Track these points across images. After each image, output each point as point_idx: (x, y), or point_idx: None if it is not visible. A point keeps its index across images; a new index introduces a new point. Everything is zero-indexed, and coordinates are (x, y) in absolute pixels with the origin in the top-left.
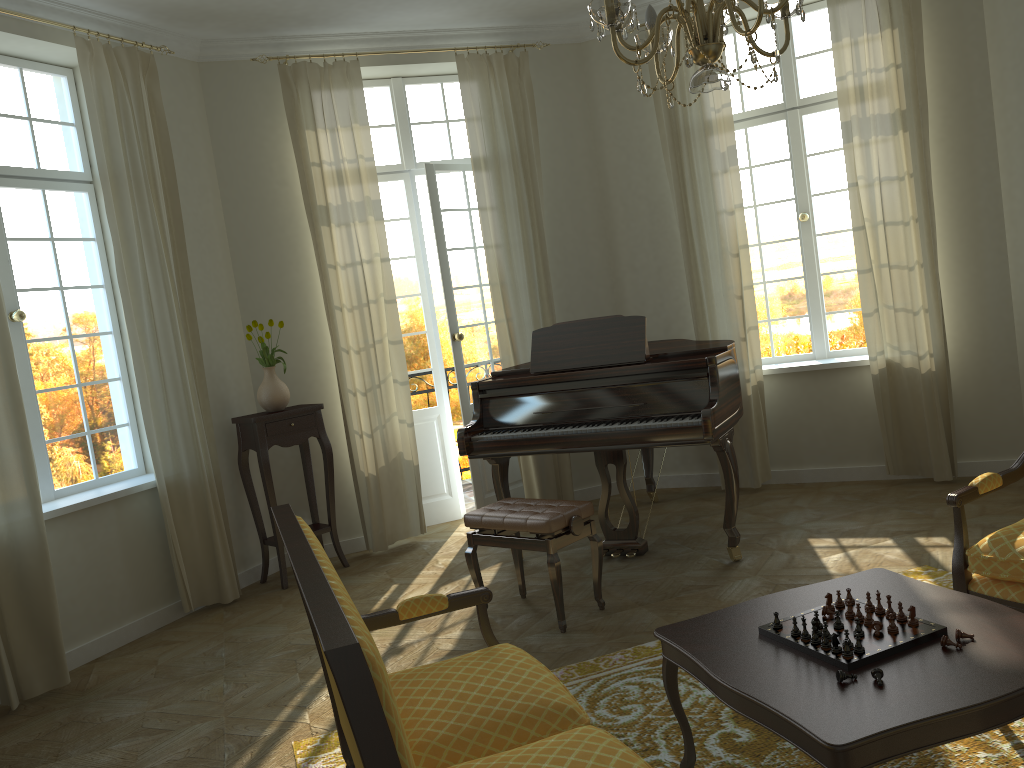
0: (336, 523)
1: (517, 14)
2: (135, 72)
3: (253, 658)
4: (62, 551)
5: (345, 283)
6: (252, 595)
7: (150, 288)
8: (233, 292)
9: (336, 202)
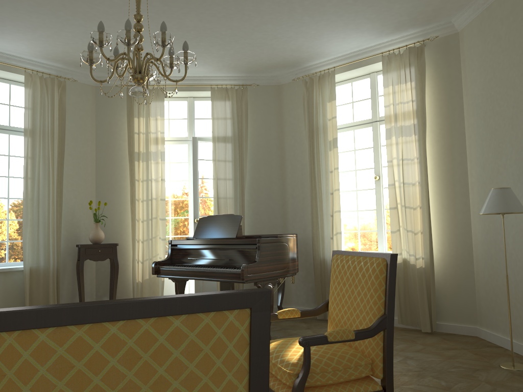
0: None
1: (240, 70)
2: (53, 88)
3: None
4: None
5: (141, 188)
6: None
7: (40, 180)
8: (93, 187)
9: (143, 151)
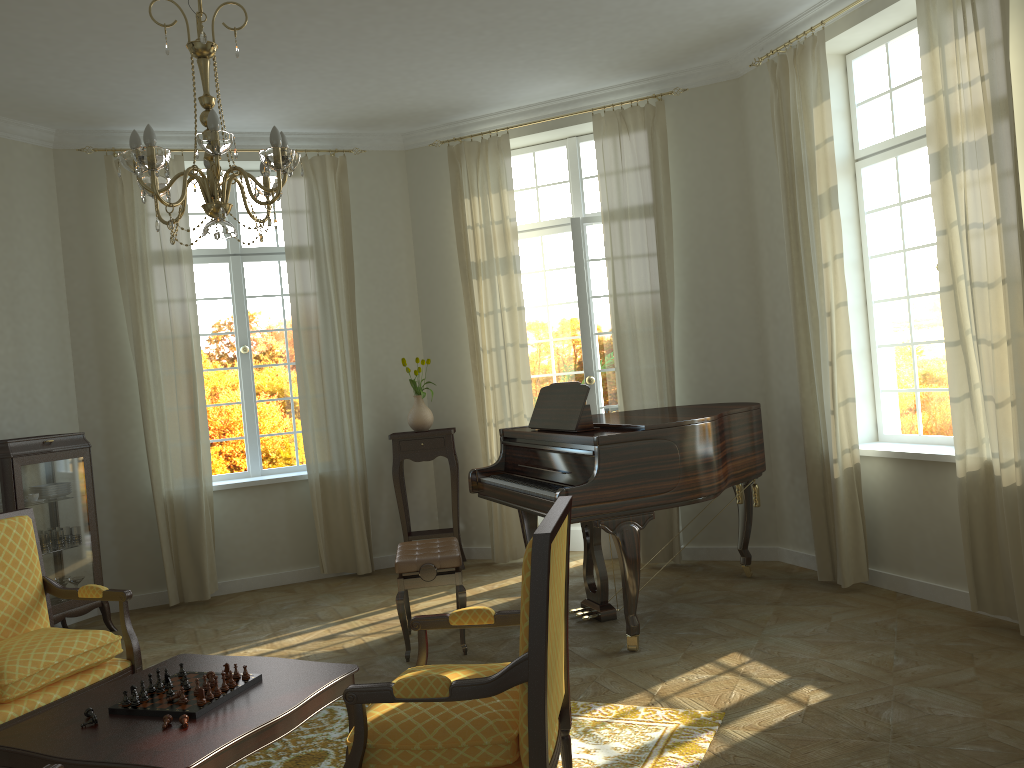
0: (481, 531)
1: (639, 68)
2: (325, 173)
3: (285, 615)
4: (239, 512)
5: (485, 328)
6: (384, 573)
7: (320, 332)
8: (417, 332)
9: (482, 259)
